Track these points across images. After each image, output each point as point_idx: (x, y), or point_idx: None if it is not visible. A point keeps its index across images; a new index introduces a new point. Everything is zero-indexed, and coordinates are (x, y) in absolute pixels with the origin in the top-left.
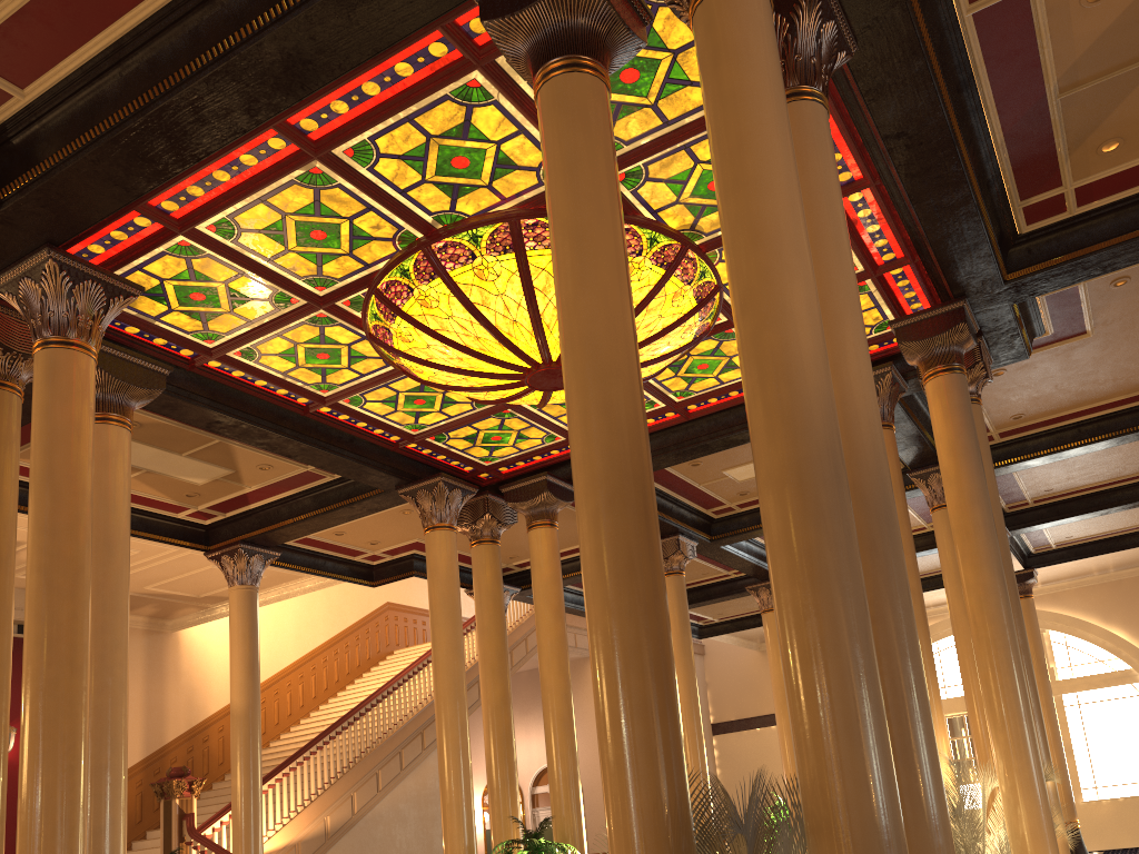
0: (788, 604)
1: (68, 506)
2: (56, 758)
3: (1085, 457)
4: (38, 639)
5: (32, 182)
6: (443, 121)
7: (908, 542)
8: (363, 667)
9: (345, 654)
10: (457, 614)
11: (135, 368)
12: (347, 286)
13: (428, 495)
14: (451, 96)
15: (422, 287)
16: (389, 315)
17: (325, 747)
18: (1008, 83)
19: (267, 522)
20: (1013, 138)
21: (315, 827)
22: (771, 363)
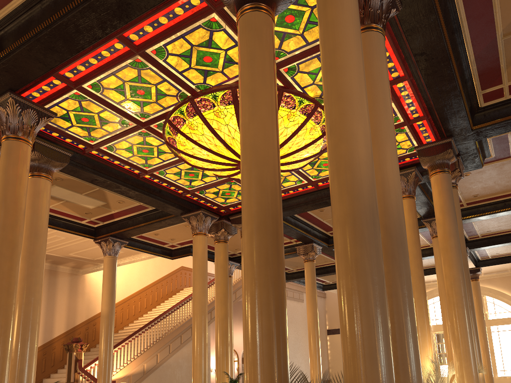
0: (343, 286)
1: (12, 216)
2: None
3: (507, 216)
4: None
5: (0, 59)
6: (198, 38)
7: (418, 253)
8: (168, 295)
9: (161, 288)
10: (205, 275)
11: (54, 152)
12: (155, 118)
13: (195, 218)
14: (202, 25)
15: (189, 119)
16: (175, 132)
17: (146, 332)
18: (477, 30)
19: (122, 227)
20: (479, 59)
21: (139, 368)
22: (342, 160)
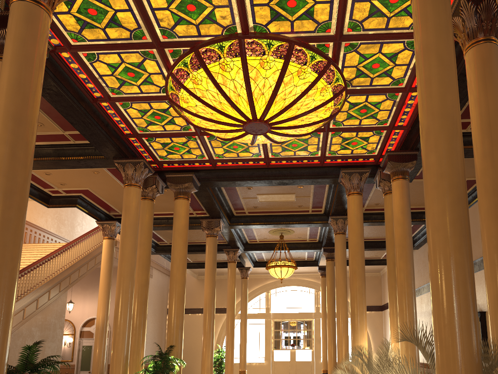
0: None
1: (30, 108)
2: (6, 272)
3: (381, 226)
4: (1, 189)
5: None
6: None
7: (363, 245)
8: None
9: None
10: (137, 233)
11: None
12: (180, 42)
13: (132, 167)
14: None
15: (227, 58)
16: (196, 66)
17: None
18: None
19: None
20: None
21: None
22: None
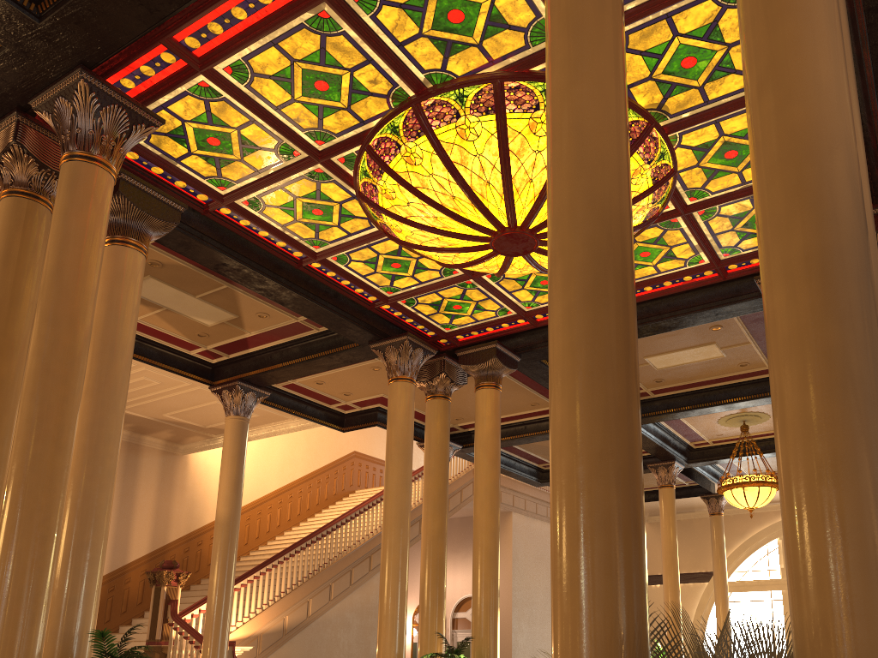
0: (797, 413)
1: (71, 301)
2: (30, 527)
3: None
4: (28, 417)
5: None
6: None
7: None
8: (329, 501)
9: (316, 488)
10: (409, 454)
11: (154, 201)
12: (343, 142)
13: (395, 351)
14: None
15: (408, 144)
16: (377, 171)
17: (290, 559)
18: None
19: (261, 364)
20: None
21: (275, 624)
22: (795, 141)
